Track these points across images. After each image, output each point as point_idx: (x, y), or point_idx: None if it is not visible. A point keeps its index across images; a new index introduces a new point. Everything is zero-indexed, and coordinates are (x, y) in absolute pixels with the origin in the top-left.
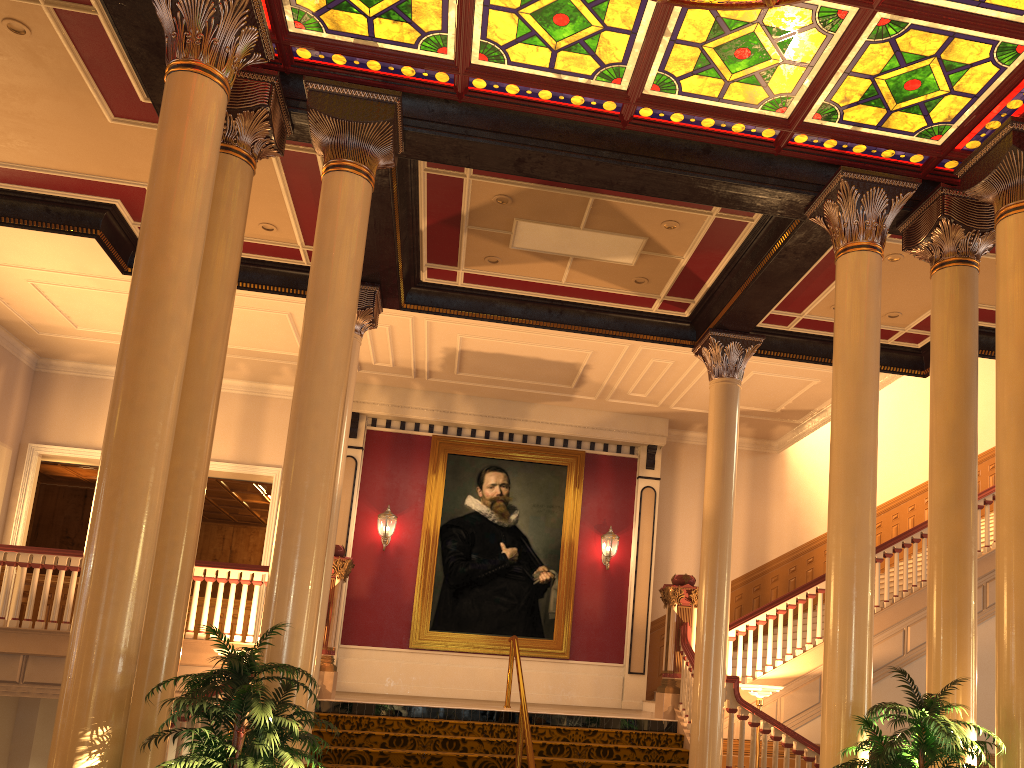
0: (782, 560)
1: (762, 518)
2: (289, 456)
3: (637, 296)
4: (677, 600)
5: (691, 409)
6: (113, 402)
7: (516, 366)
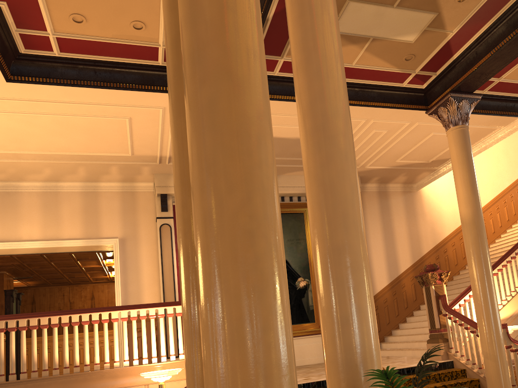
0: (431, 253)
1: (415, 230)
2: (320, 169)
3: (398, 73)
4: (434, 281)
5: (378, 167)
6: (200, 78)
7: (280, 147)
